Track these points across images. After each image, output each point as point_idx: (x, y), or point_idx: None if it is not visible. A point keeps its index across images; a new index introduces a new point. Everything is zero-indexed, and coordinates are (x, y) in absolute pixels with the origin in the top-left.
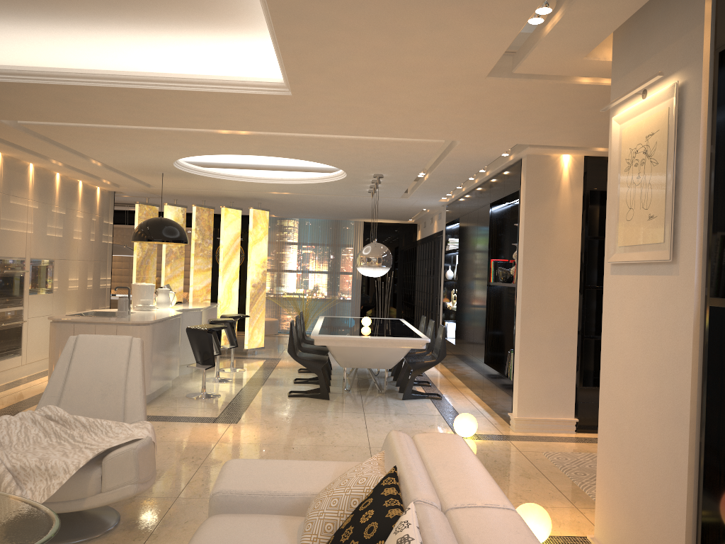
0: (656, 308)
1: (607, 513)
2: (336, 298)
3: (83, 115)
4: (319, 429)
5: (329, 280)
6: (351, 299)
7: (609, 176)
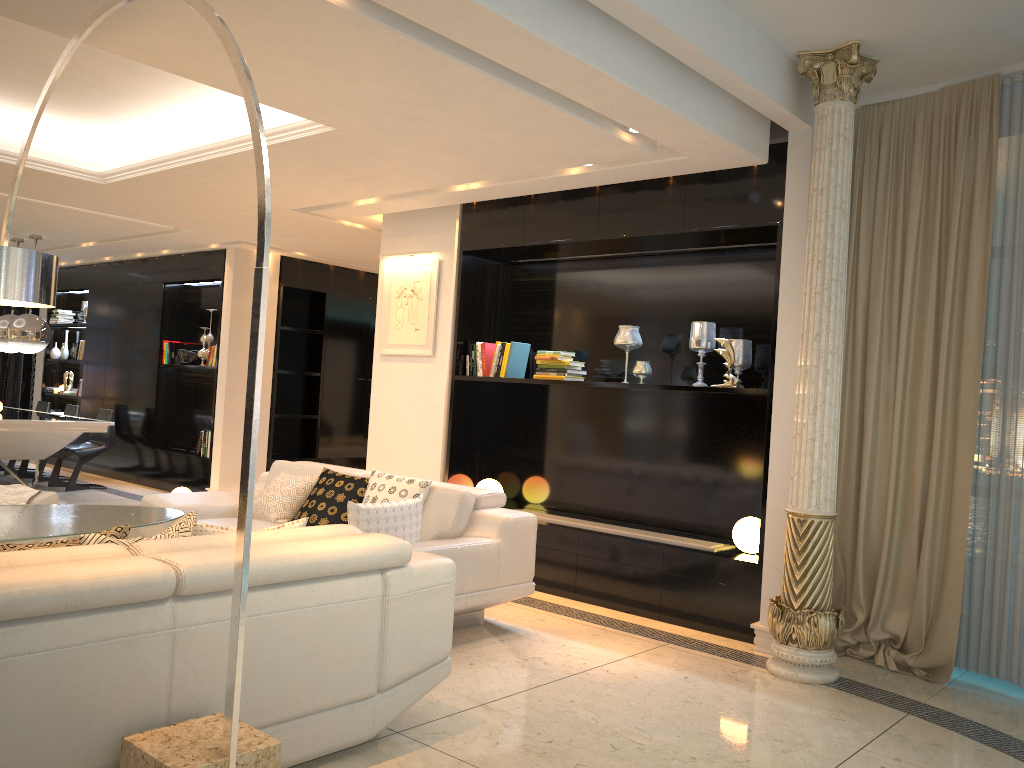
0: (419, 381)
1: None
2: None
3: None
4: None
5: None
6: None
7: (379, 298)
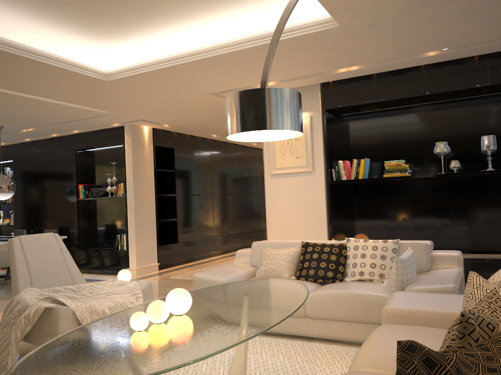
0: (303, 187)
1: None
2: None
3: None
4: None
5: None
6: None
7: (264, 142)
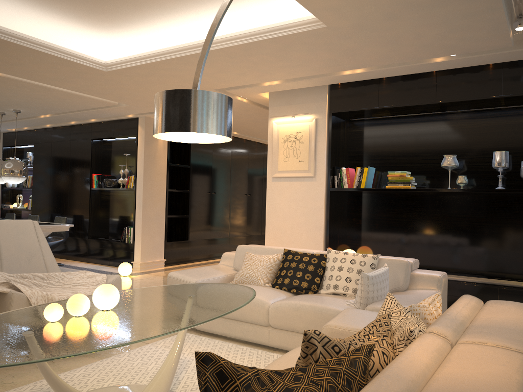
0: (303, 192)
1: None
2: None
3: None
4: None
5: None
6: None
7: (269, 143)
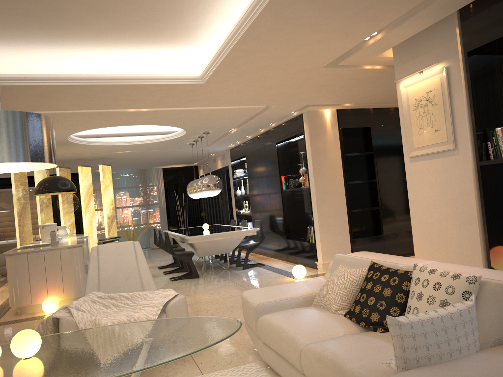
0: (446, 173)
1: None
2: (150, 222)
3: (43, 105)
4: (214, 291)
5: (144, 210)
6: (161, 221)
7: (400, 114)
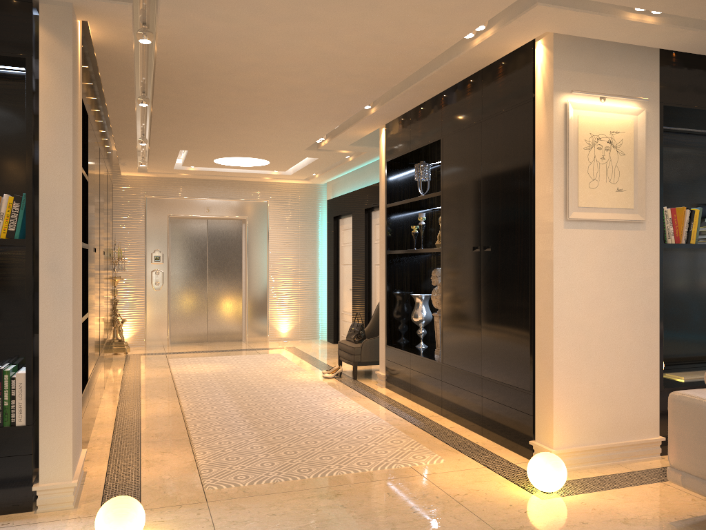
0: (624, 252)
1: (573, 418)
2: None
3: None
4: None
5: None
6: None
7: (555, 146)
